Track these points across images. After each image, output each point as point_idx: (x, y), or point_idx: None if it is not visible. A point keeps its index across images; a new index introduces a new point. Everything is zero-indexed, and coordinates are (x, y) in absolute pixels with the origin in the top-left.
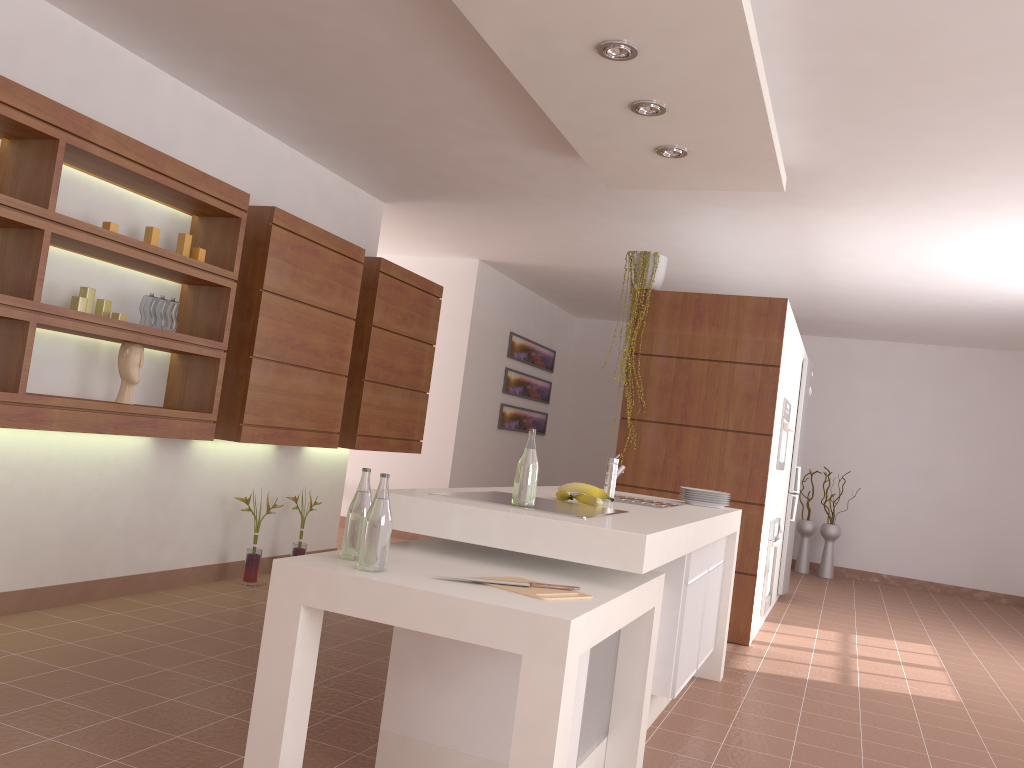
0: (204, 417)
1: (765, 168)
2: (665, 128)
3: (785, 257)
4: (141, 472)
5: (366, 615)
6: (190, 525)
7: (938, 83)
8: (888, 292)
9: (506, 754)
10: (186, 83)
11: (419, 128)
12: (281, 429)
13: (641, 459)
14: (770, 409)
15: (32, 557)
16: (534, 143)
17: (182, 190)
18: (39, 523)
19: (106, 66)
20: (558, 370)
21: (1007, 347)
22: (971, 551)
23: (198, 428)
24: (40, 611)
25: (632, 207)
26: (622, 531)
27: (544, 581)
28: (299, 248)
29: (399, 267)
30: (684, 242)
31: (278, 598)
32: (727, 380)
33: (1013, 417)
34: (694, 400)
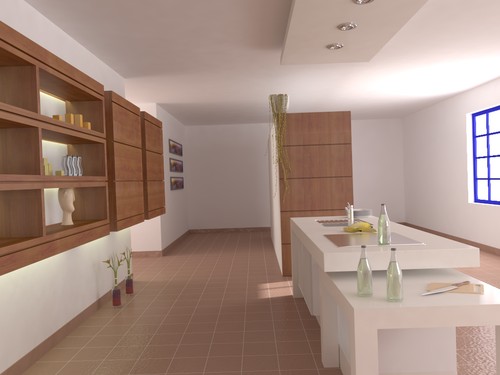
0: (105, 222)
1: (372, 52)
2: (344, 35)
3: (323, 89)
4: (63, 261)
5: (417, 325)
6: (84, 283)
7: (472, 10)
8: (355, 100)
9: (425, 367)
10: (48, 17)
11: (186, 38)
12: (128, 218)
13: (293, 197)
14: (350, 164)
15: (30, 331)
16: (247, 43)
17: (82, 88)
18: (29, 309)
19: (13, 10)
20: (183, 154)
21: (383, 117)
22: (378, 207)
23: (104, 229)
24: (40, 361)
25: (269, 72)
26: (466, 248)
27: (439, 281)
28: (121, 113)
29: (149, 115)
30: (280, 86)
31: (361, 328)
32: (328, 153)
33: (387, 147)
34: (314, 165)
